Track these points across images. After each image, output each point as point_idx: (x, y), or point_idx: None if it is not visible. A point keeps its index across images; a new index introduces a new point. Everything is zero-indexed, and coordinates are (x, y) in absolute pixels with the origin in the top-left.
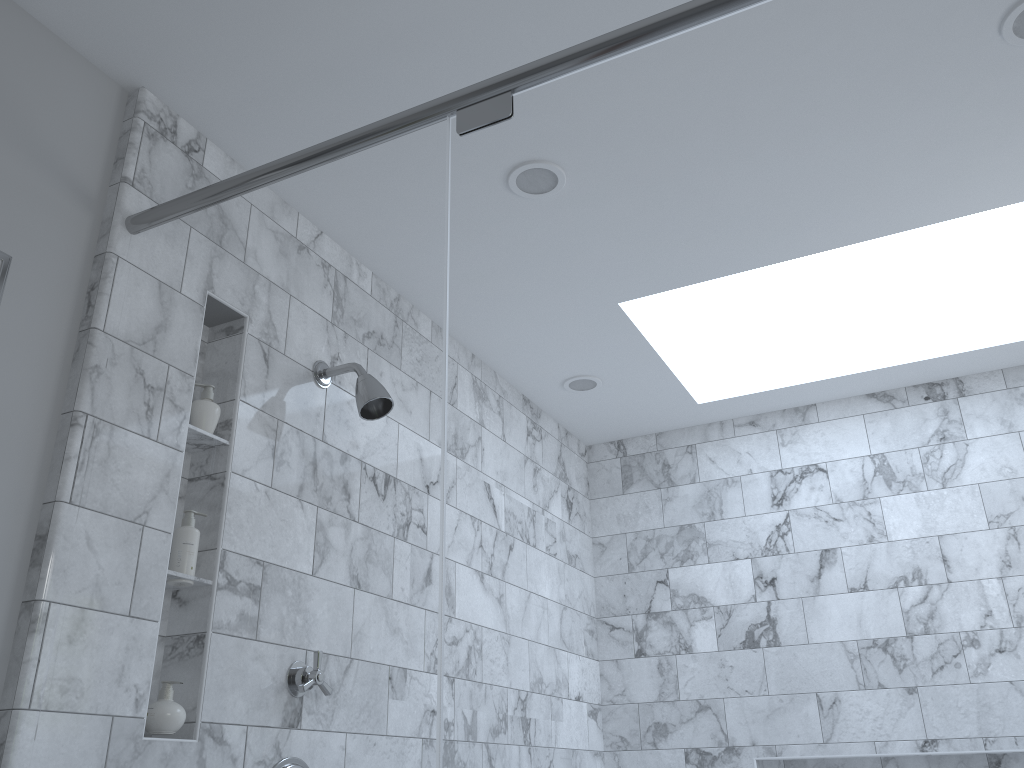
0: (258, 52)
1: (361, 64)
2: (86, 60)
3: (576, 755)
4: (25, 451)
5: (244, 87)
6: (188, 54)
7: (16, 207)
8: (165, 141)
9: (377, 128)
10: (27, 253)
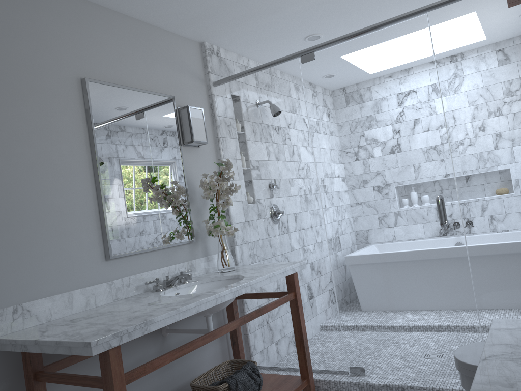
0: (237, 30)
1: (264, 27)
2: (191, 40)
3: (337, 192)
4: (212, 149)
5: (232, 36)
6: (218, 34)
7: (193, 91)
8: (212, 55)
9: (280, 61)
10: (198, 102)
